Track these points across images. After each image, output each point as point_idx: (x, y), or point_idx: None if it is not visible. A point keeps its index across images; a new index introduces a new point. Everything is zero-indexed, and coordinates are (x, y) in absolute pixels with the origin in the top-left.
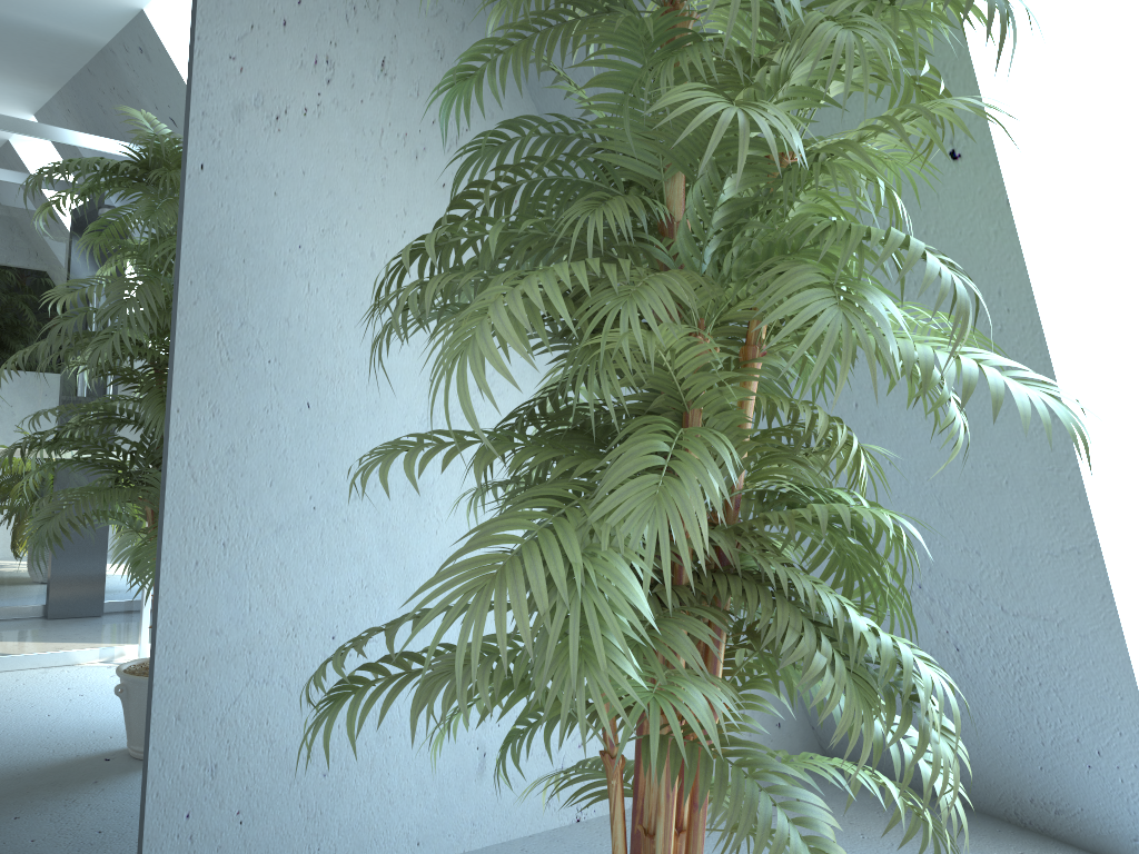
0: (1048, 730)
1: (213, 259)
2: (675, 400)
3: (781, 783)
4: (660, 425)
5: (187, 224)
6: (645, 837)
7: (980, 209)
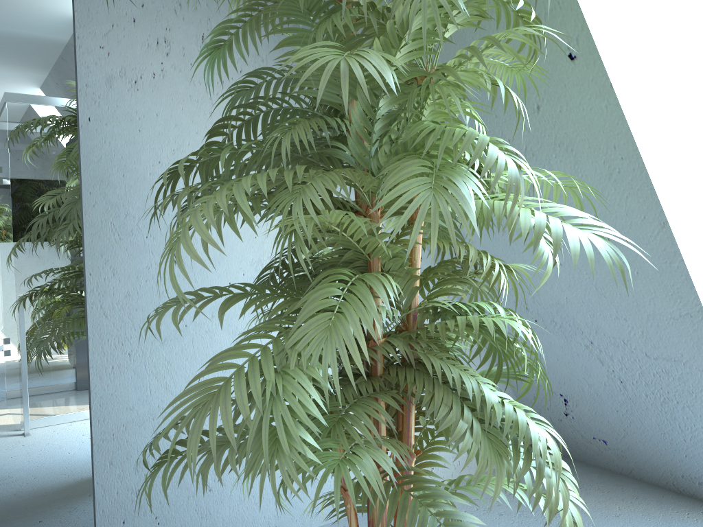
0: (687, 431)
1: (102, 177)
2: (360, 253)
3: (446, 508)
4: (337, 276)
5: (83, 156)
6: None
7: (594, 92)
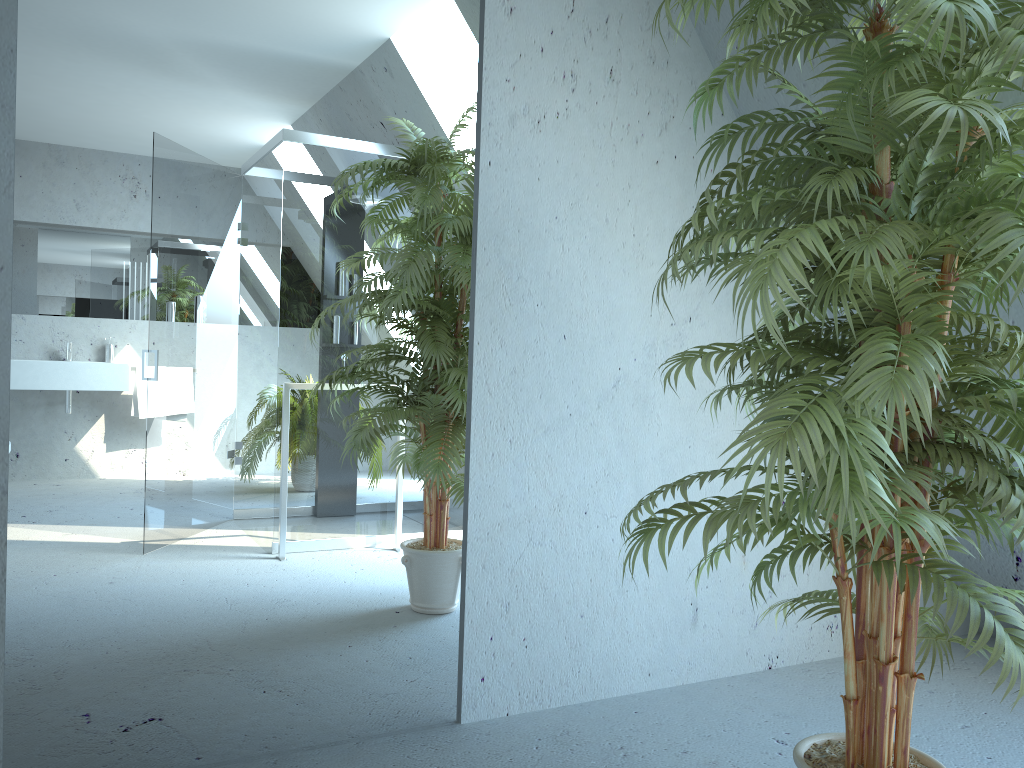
0: None
1: (498, 231)
2: (890, 316)
3: (984, 592)
4: (887, 332)
5: (481, 206)
6: (869, 639)
7: None
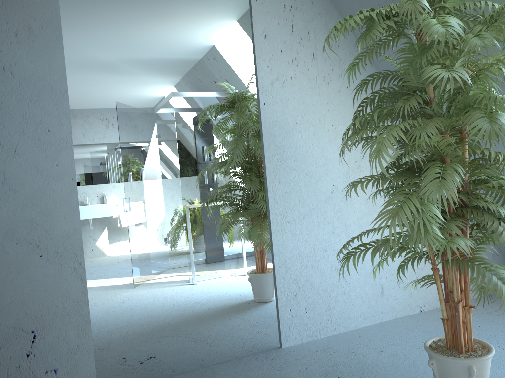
0: None
1: (271, 132)
2: (440, 155)
3: (493, 268)
4: (436, 164)
5: (263, 123)
6: (450, 293)
7: None
